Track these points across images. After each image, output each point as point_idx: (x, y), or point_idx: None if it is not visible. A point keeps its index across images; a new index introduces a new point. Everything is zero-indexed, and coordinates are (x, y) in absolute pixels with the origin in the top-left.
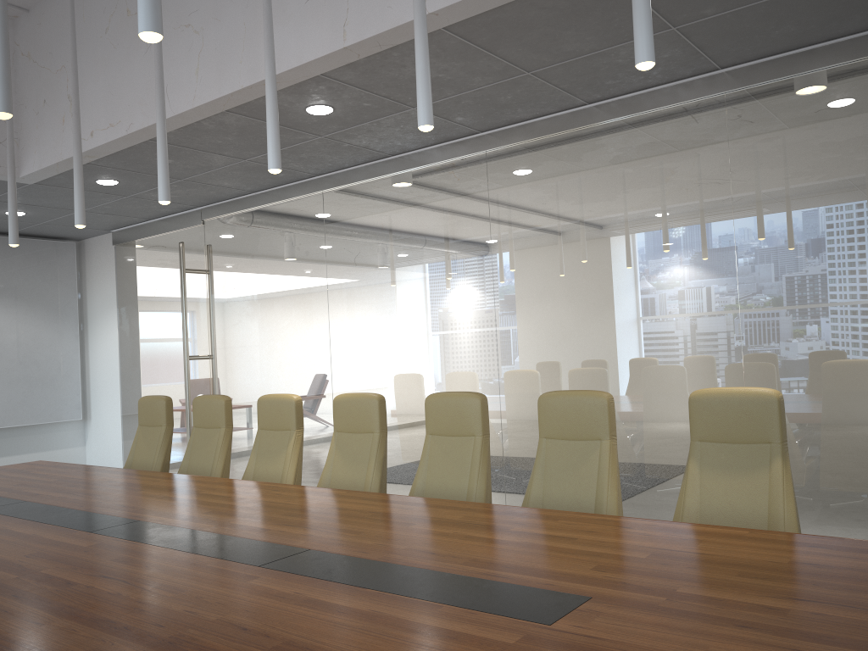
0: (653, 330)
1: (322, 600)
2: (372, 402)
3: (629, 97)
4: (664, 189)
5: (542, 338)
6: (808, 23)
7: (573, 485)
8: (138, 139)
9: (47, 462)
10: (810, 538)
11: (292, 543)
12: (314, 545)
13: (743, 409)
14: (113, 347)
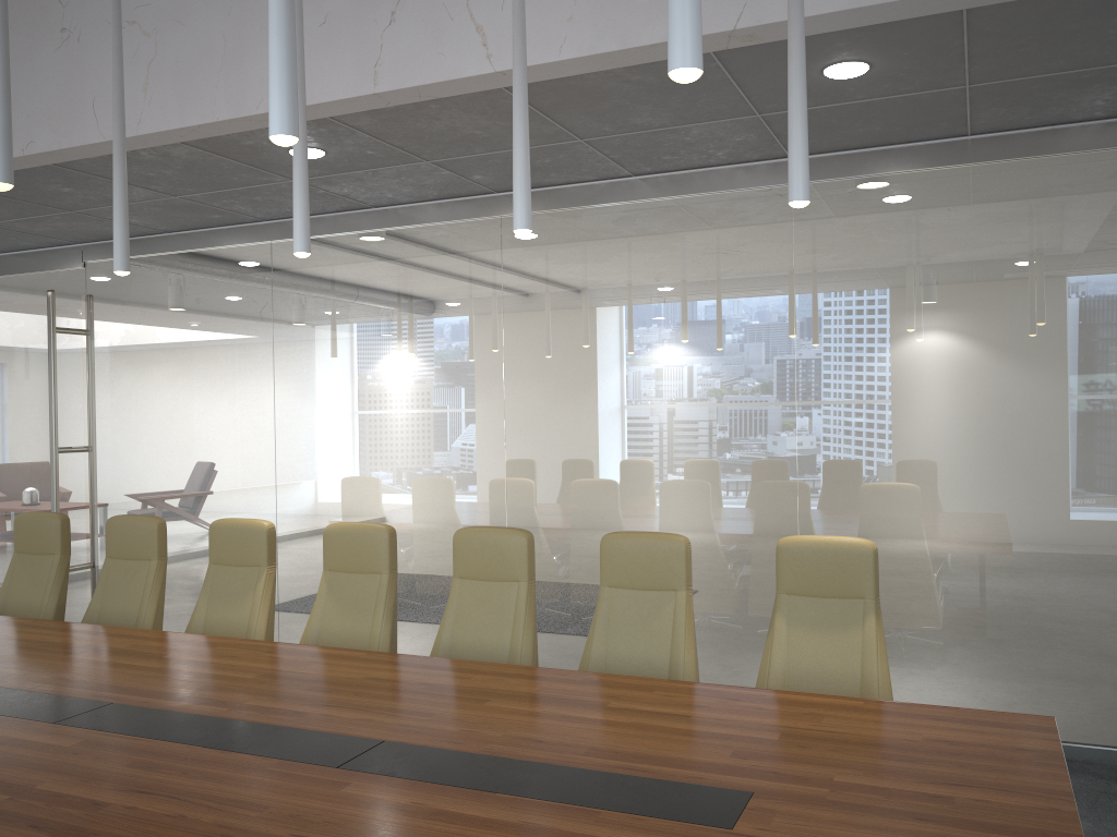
0: (698, 448)
1: (454, 811)
2: (381, 535)
3: (683, 174)
4: (718, 286)
5: (563, 451)
6: (894, 125)
7: (643, 642)
8: (36, 162)
9: None
10: (928, 709)
11: (355, 733)
12: (385, 734)
13: (837, 561)
14: None
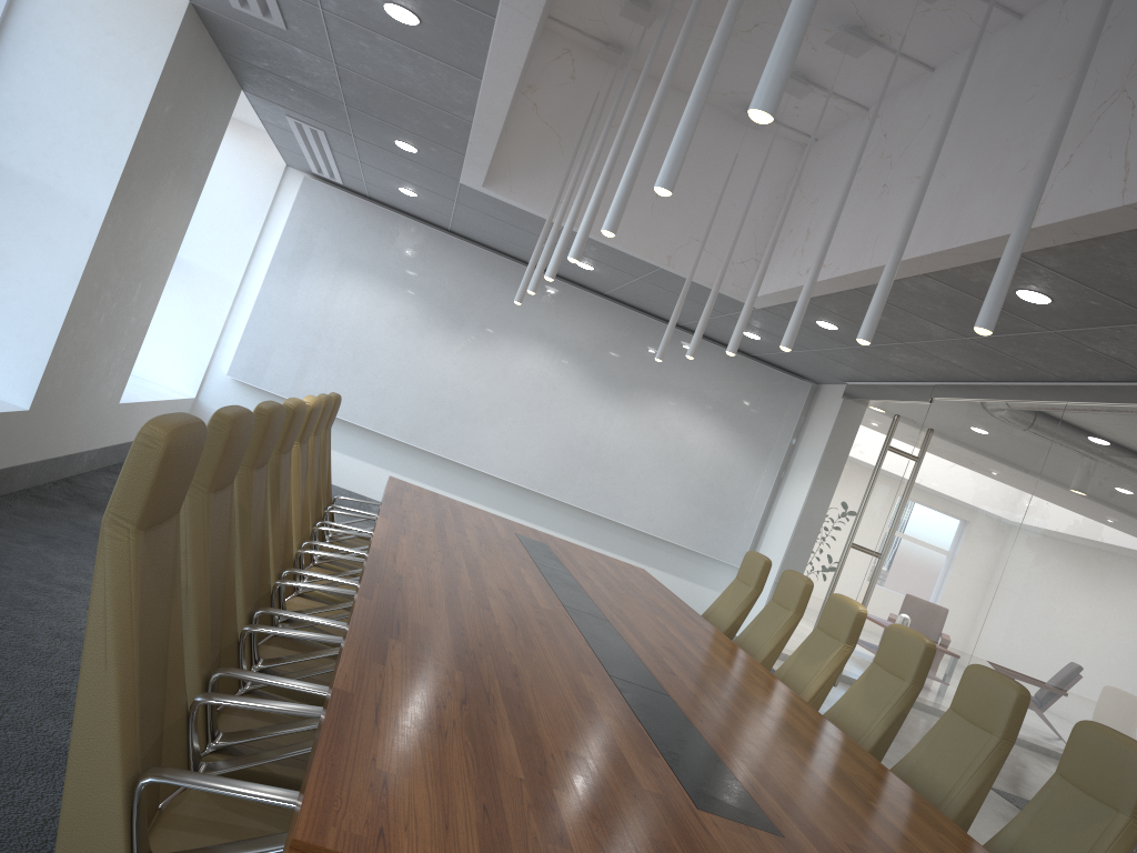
0: None
1: (595, 704)
2: (918, 645)
3: None
4: None
5: None
6: None
7: (1055, 847)
8: (842, 285)
9: (645, 572)
10: None
11: (667, 687)
12: (678, 697)
13: None
14: (797, 506)
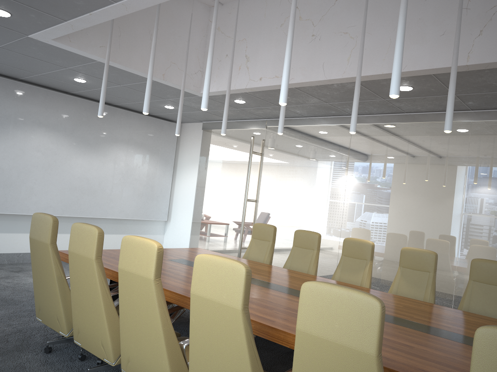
0: None
1: None
2: (431, 255)
3: None
4: None
5: (493, 230)
6: None
7: None
8: (289, 86)
9: (205, 250)
10: None
11: None
12: None
13: None
14: (191, 185)
